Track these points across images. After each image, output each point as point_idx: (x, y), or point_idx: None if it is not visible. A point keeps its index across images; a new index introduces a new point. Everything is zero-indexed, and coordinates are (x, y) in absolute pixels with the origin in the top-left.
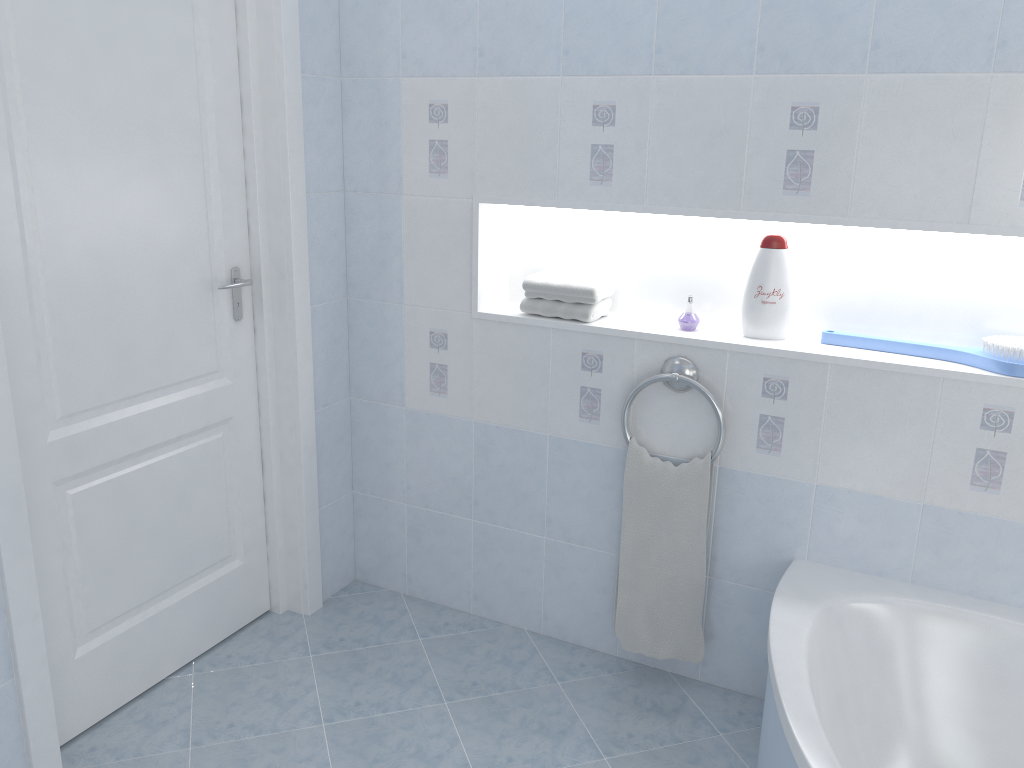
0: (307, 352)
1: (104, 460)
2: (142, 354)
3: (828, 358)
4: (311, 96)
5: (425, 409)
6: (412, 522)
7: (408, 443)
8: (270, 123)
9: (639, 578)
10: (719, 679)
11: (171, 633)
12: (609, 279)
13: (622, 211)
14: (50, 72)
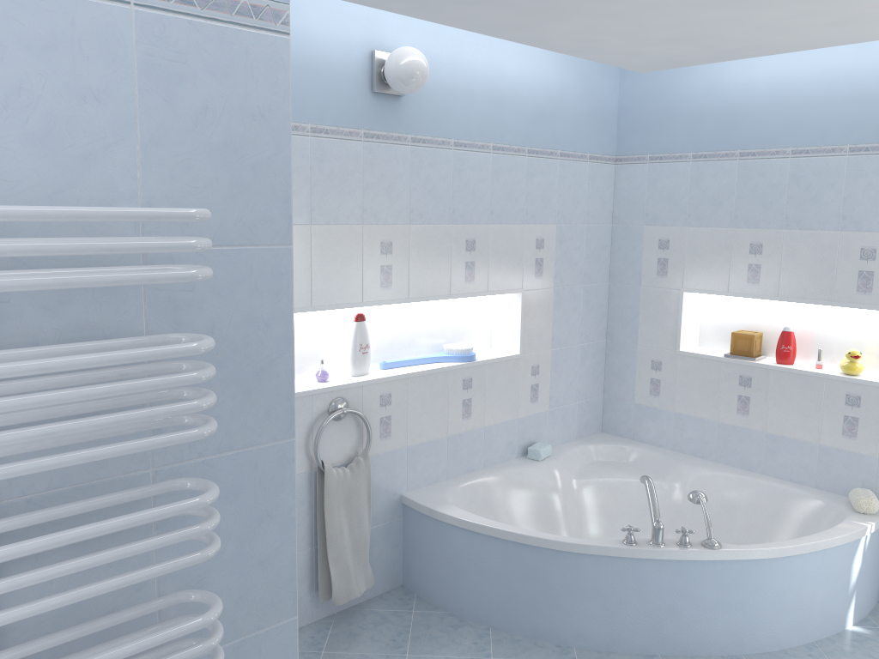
0: None
1: None
2: None
3: (407, 375)
4: None
5: None
6: None
7: None
8: None
9: (341, 551)
10: (373, 592)
11: None
12: None
13: (299, 312)
14: None
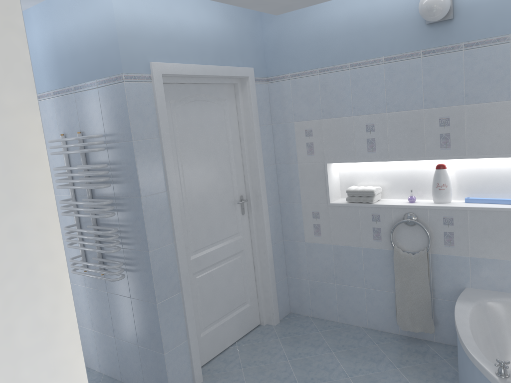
0: (268, 224)
1: (206, 266)
2: (215, 228)
3: (467, 208)
4: (263, 132)
5: (313, 242)
6: (311, 287)
7: (307, 255)
8: (250, 144)
9: (404, 300)
10: (442, 340)
11: (228, 330)
12: (379, 186)
13: (381, 161)
14: (187, 140)
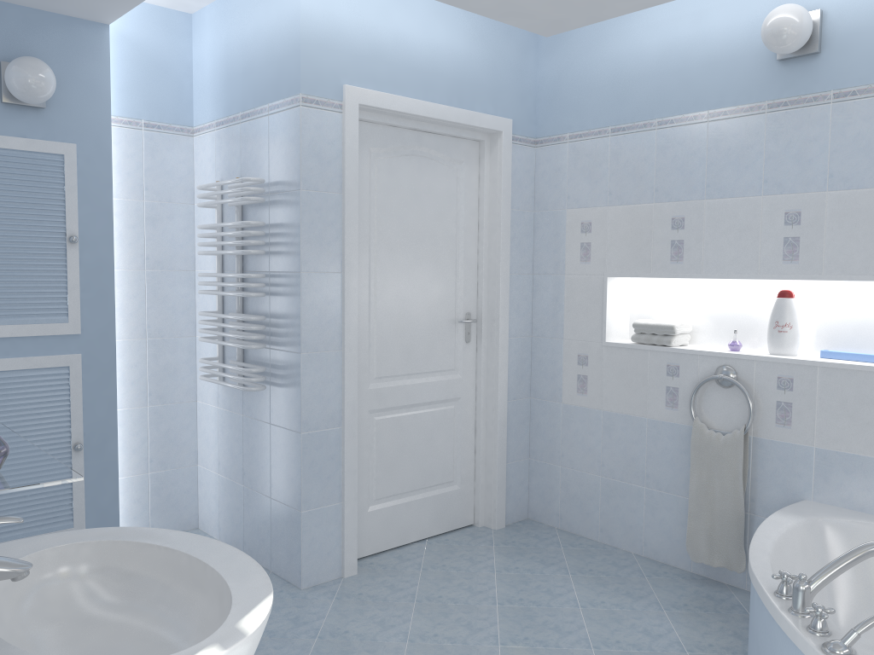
0: (504, 363)
1: (393, 405)
2: (416, 352)
3: (816, 363)
4: (516, 221)
5: (573, 403)
6: (563, 478)
7: (563, 426)
8: (492, 235)
9: (700, 510)
10: None
11: (416, 516)
12: (689, 323)
13: (689, 277)
14: (389, 209)
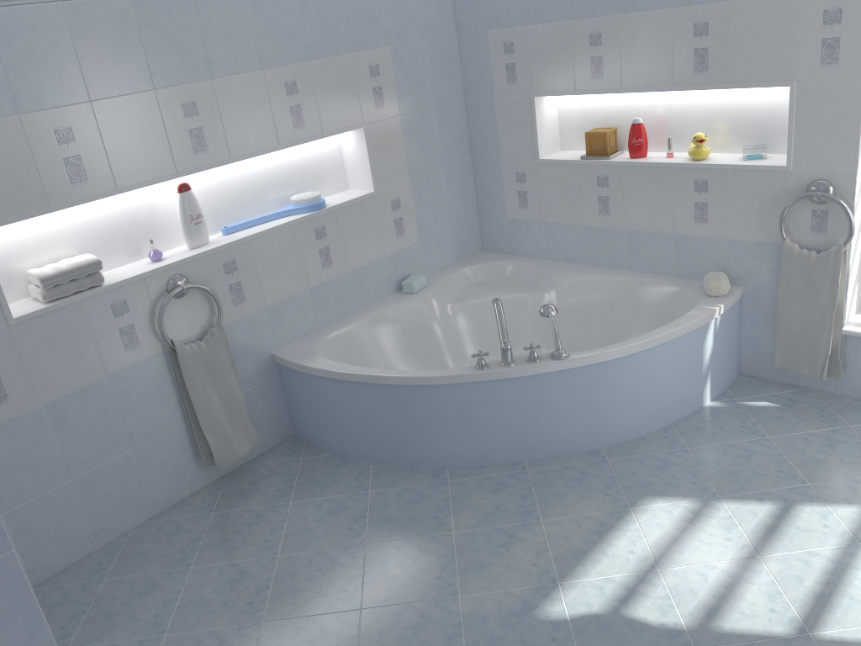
0: None
1: None
2: None
3: (249, 237)
4: None
5: None
6: (16, 524)
7: None
8: None
9: (214, 419)
10: (263, 447)
11: None
12: (75, 255)
13: (104, 197)
14: None
